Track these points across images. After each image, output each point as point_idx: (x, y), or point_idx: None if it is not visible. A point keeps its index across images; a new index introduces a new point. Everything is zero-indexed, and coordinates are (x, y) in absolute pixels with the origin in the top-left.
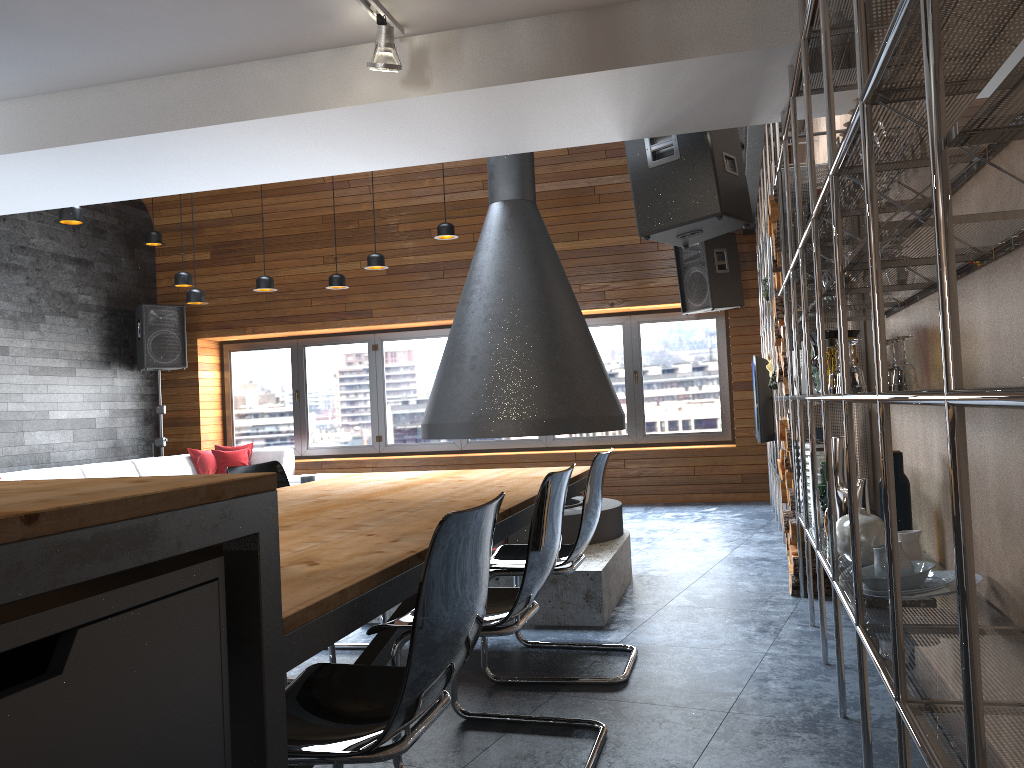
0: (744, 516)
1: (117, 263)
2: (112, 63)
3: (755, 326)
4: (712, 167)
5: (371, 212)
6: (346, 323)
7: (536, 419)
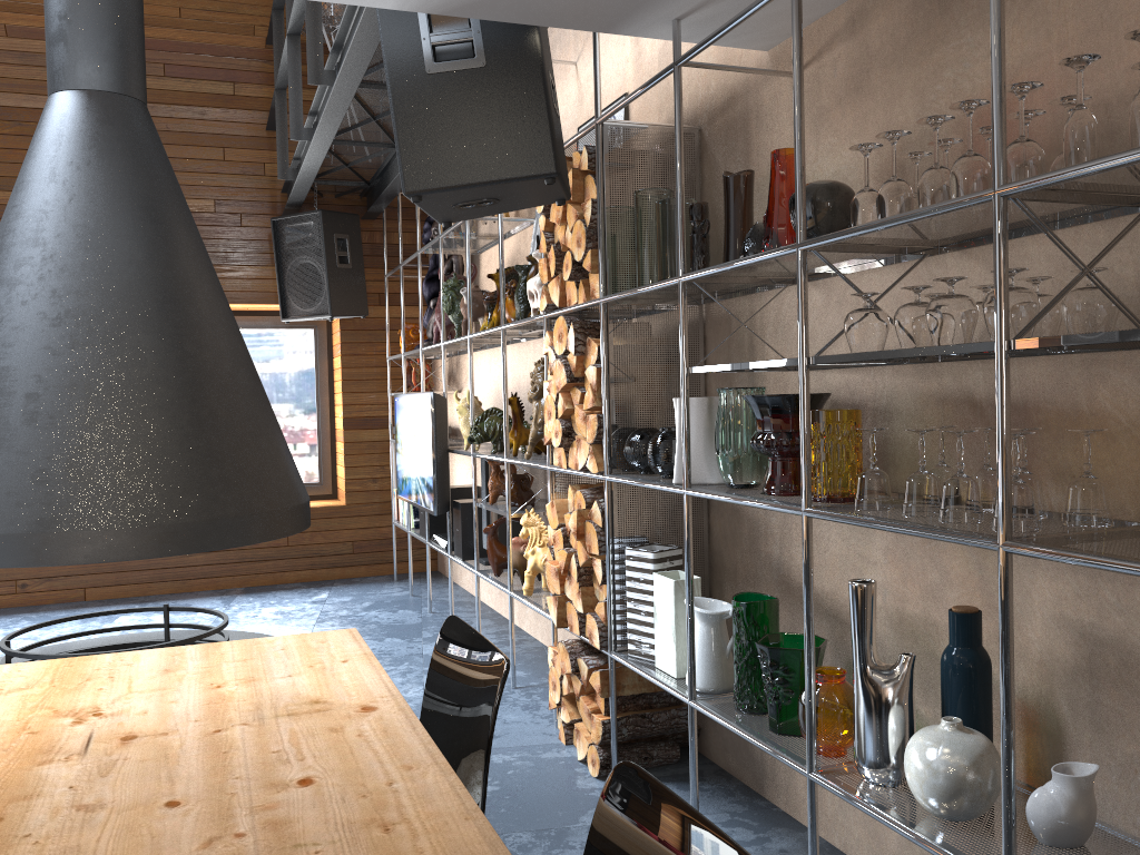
0: (379, 607)
1: None
2: None
3: (375, 344)
4: (544, 92)
5: None
6: None
7: (181, 523)
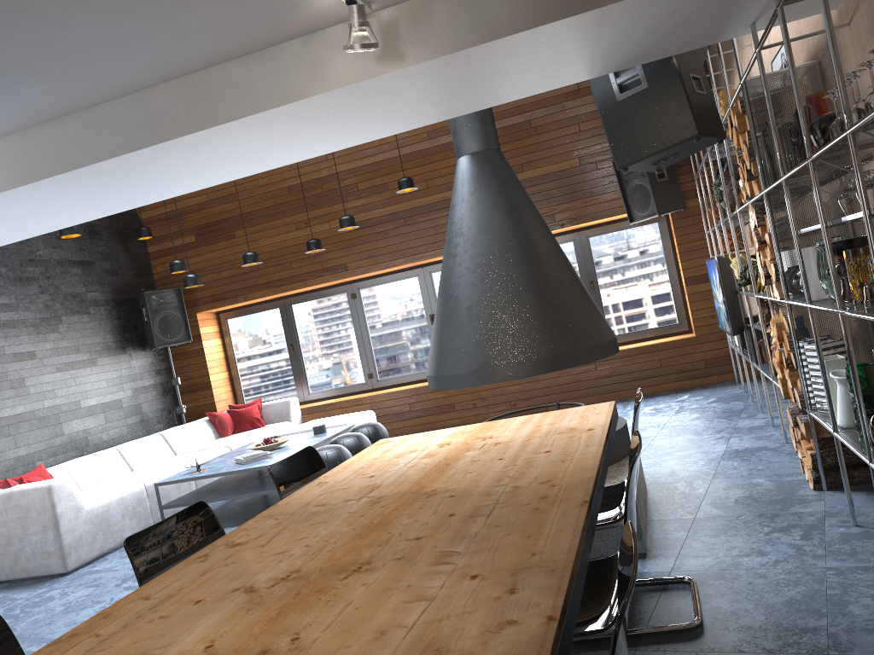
0: (719, 401)
1: (115, 258)
2: (88, 88)
3: (697, 224)
4: (683, 90)
5: (331, 176)
6: (325, 279)
7: (540, 358)
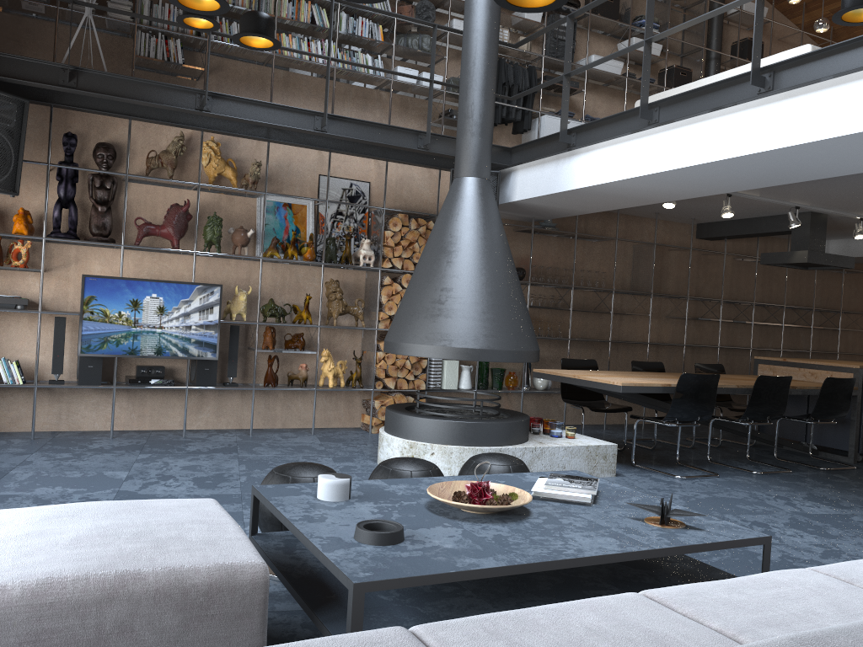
0: (71, 444)
1: None
2: None
3: None
4: None
5: None
6: None
7: None
